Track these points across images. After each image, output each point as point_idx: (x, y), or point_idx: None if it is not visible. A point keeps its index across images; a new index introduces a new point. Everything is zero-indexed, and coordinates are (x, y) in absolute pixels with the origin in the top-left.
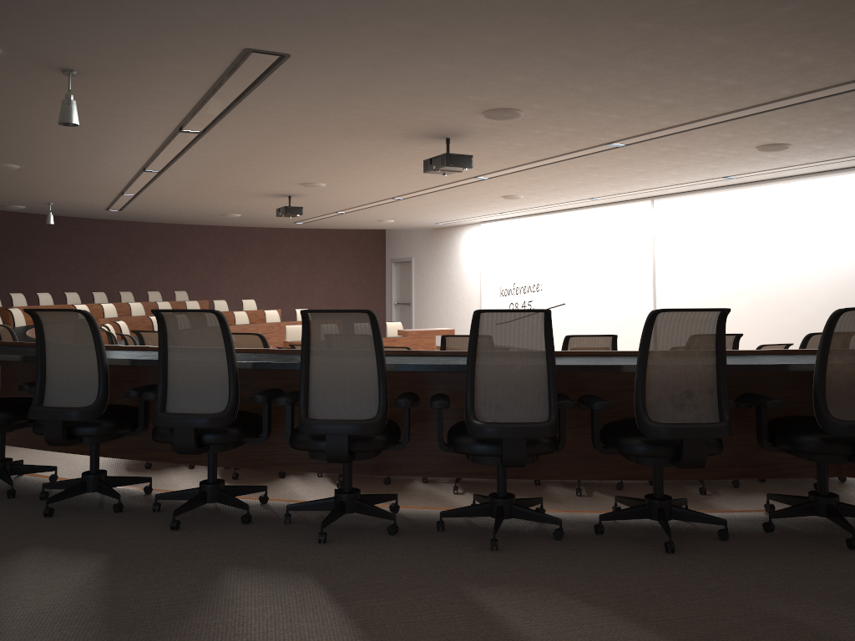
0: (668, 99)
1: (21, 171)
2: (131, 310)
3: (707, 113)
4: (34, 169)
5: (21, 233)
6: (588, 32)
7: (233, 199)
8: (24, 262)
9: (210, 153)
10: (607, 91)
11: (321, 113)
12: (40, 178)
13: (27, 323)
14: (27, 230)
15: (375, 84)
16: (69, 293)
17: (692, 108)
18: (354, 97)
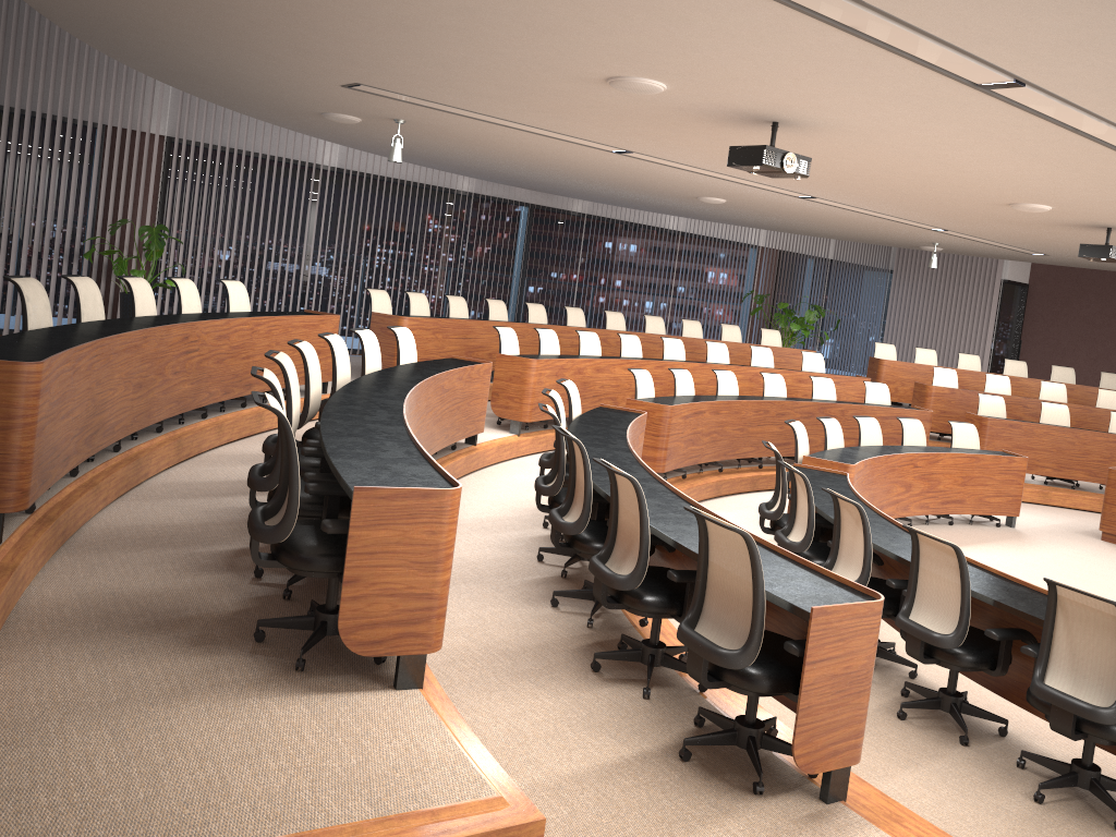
0: (619, 18)
1: (745, 204)
2: (1040, 391)
3: (759, 10)
4: (738, 201)
5: (1069, 287)
6: (275, 10)
7: (1069, 234)
8: (1068, 325)
9: (735, 171)
10: (540, 35)
11: (578, 119)
12: (786, 211)
13: (903, 381)
14: (1077, 284)
15: (463, 87)
16: (1012, 361)
17: (708, 14)
18: (512, 100)
